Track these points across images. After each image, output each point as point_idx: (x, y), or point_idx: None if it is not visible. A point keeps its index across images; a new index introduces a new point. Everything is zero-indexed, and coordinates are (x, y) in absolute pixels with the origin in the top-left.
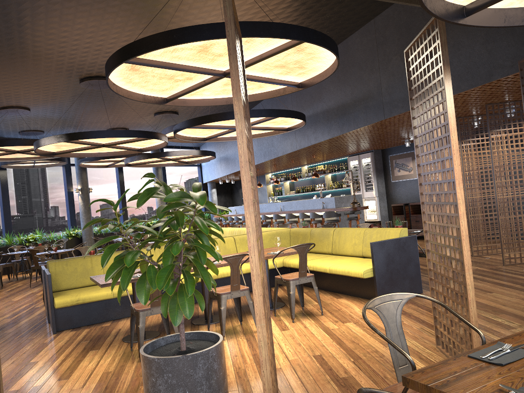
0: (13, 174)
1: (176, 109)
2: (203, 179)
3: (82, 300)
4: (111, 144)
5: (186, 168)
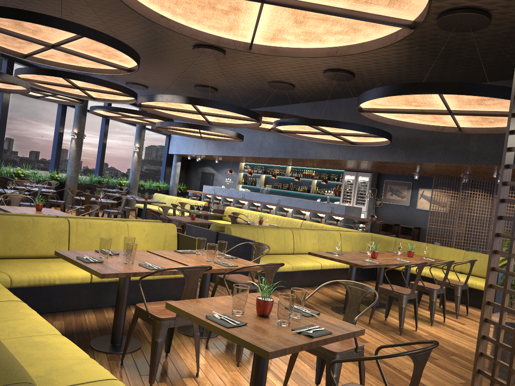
0: None
1: (222, 87)
2: (169, 149)
3: None
4: (210, 114)
5: (150, 134)
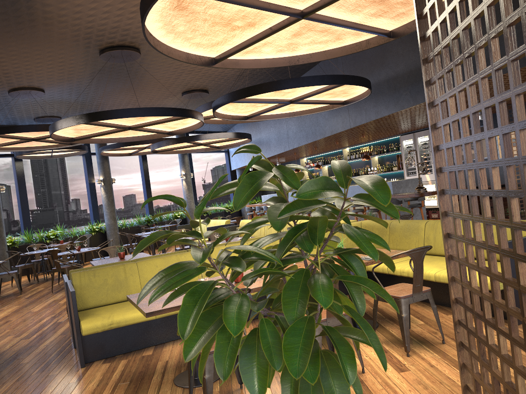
0: (30, 166)
1: (206, 87)
2: (231, 166)
3: (116, 324)
4: (139, 125)
5: (212, 155)
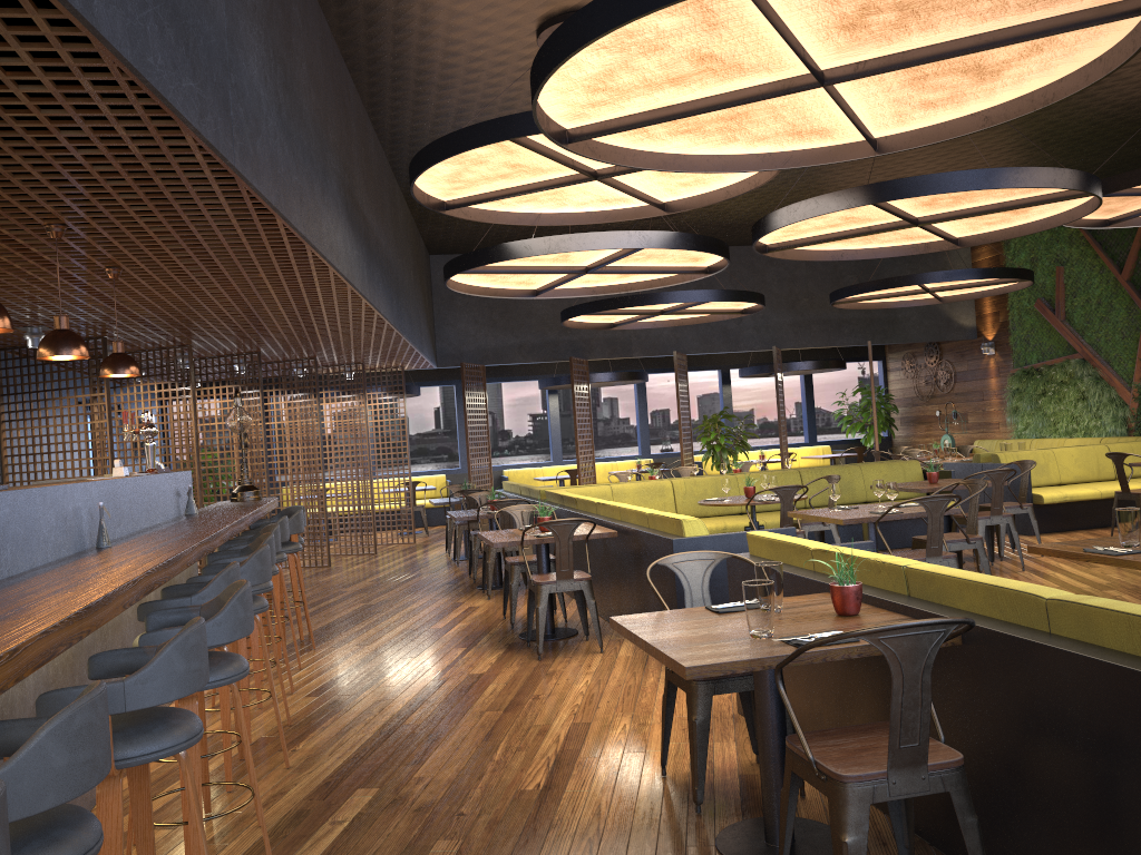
0: None
1: None
2: None
3: None
4: (892, 226)
5: None
